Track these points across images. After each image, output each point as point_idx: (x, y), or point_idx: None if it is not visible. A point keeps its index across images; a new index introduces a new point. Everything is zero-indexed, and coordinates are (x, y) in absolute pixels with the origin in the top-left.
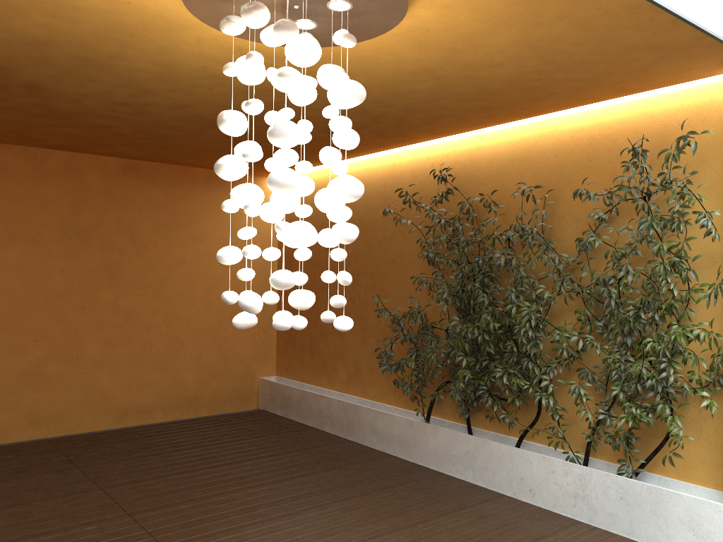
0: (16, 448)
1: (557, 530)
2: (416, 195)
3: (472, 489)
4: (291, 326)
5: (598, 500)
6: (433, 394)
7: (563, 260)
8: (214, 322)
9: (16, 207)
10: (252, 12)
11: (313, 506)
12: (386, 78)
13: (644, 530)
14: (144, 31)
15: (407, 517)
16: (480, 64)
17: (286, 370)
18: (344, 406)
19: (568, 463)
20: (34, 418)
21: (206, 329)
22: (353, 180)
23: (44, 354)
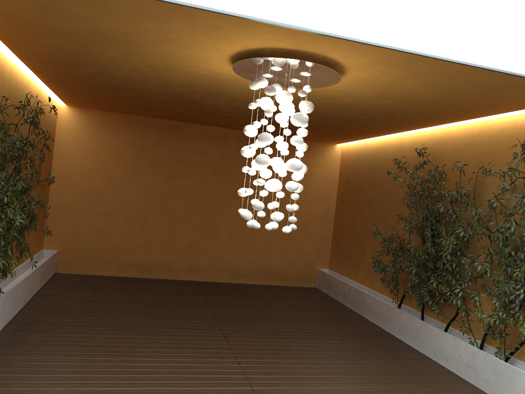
0: (179, 282)
1: (448, 382)
2: (411, 163)
3: (413, 352)
4: (259, 227)
5: (480, 370)
6: (404, 290)
7: (478, 213)
8: (292, 231)
9: (192, 156)
10: (258, 82)
11: (309, 337)
12: (362, 99)
13: (503, 393)
14: (230, 81)
15: (358, 354)
16: (410, 93)
17: (333, 266)
18: (357, 292)
19: (467, 344)
20: (191, 269)
21: (287, 234)
22: (296, 161)
23: (198, 236)
